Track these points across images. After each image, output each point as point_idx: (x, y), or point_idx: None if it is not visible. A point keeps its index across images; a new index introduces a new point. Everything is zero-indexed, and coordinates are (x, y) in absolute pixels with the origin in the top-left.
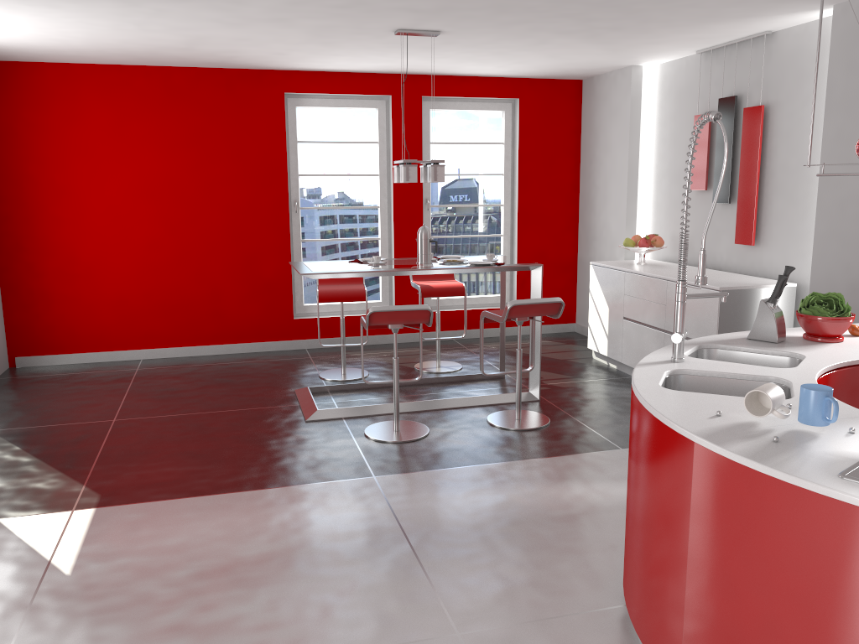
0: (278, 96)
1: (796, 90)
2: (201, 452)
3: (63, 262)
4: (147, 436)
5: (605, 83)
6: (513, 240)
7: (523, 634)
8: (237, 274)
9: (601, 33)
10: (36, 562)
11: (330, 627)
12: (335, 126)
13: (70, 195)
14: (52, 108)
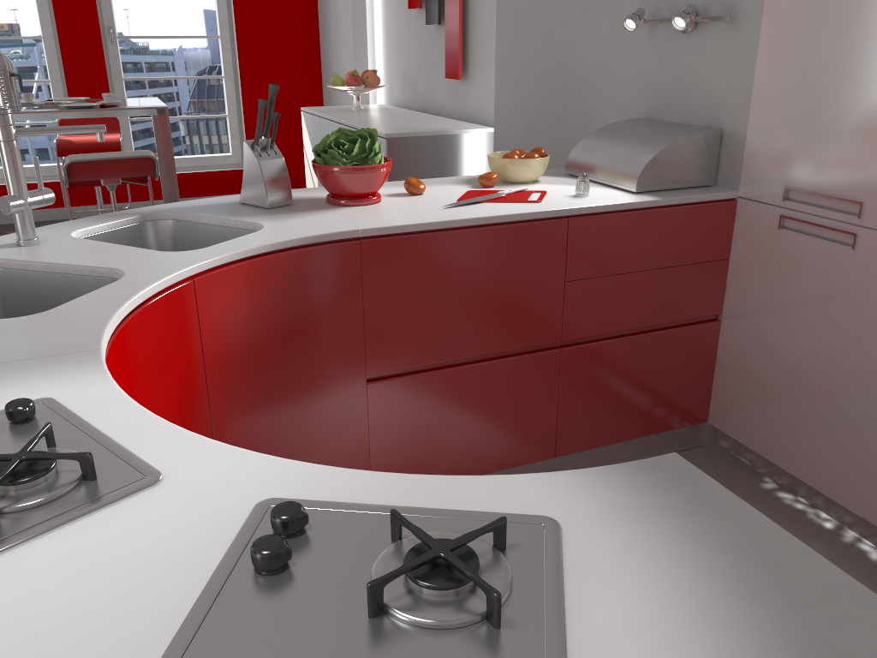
0: None
1: None
2: None
3: None
4: None
5: None
6: (238, 83)
7: None
8: None
9: None
10: None
11: None
12: None
13: None
14: None
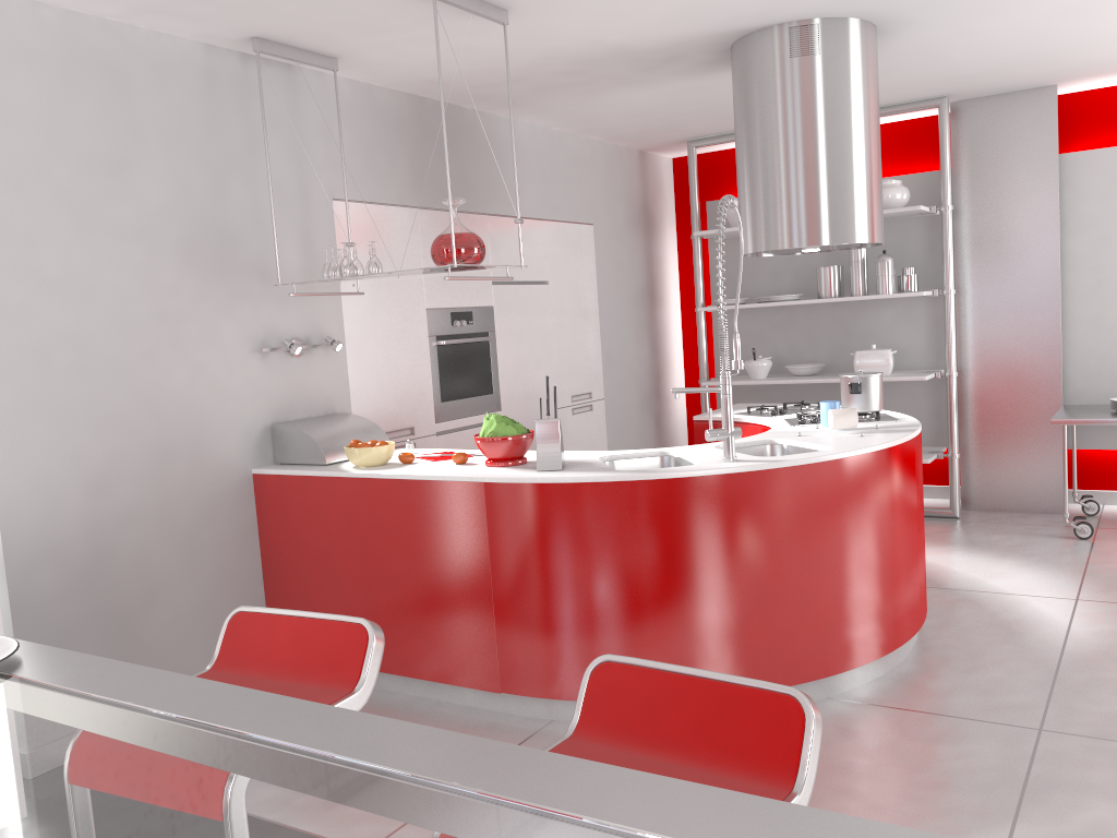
0: None
1: None
2: None
3: None
4: None
5: None
6: None
7: (969, 711)
8: None
9: None
10: None
11: None
12: None
13: None
14: None
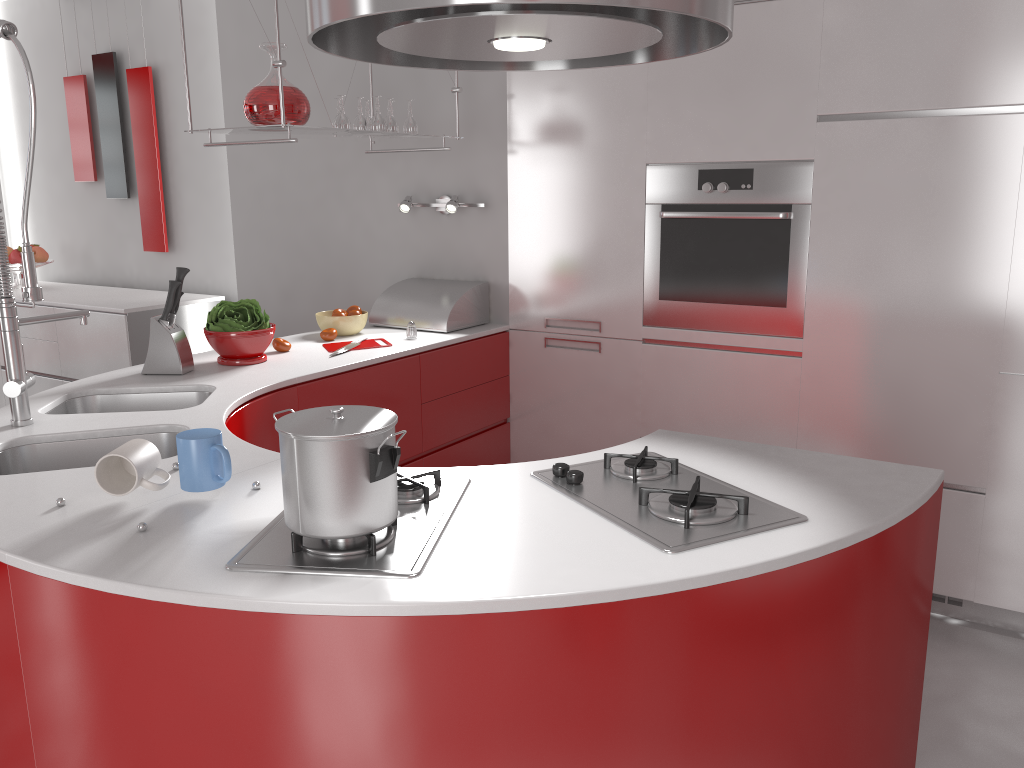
0: None
1: (188, 49)
2: None
3: None
4: None
5: None
6: None
7: None
8: None
9: None
10: None
11: None
12: None
13: None
14: None
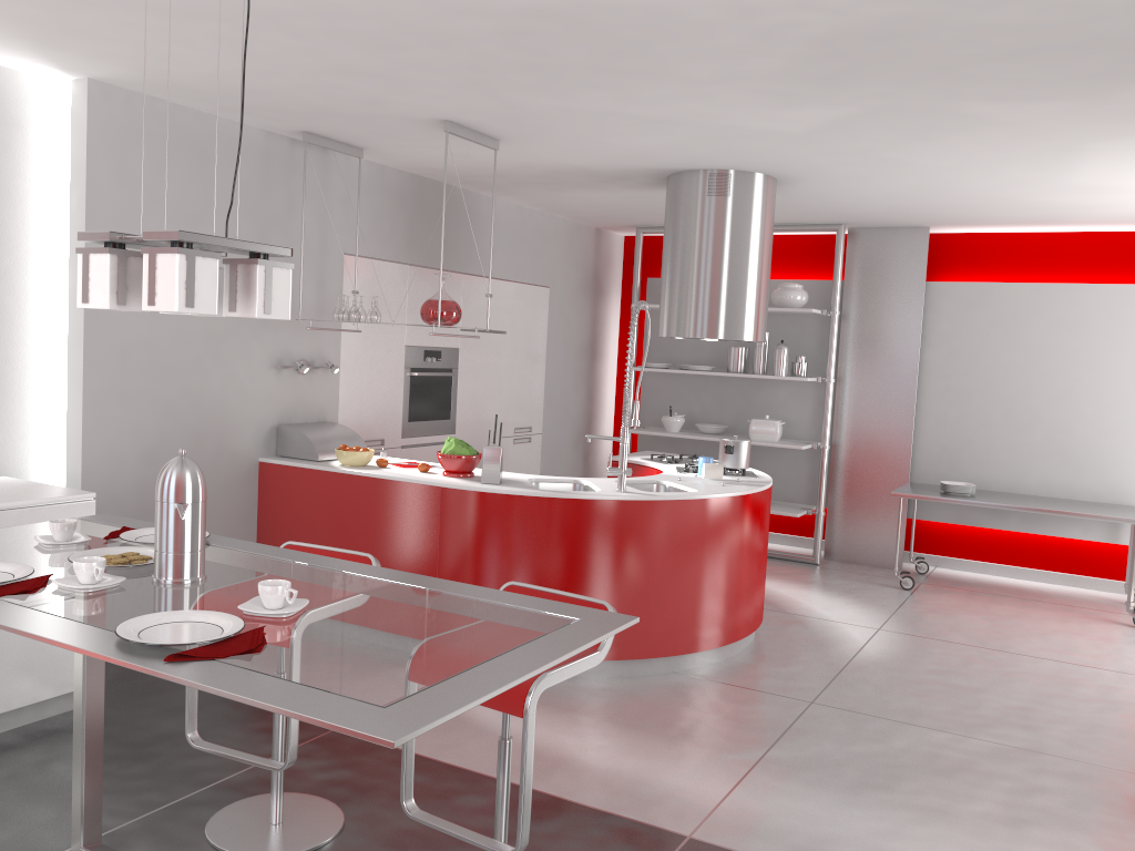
0: None
1: None
2: None
3: None
4: None
5: None
6: None
7: (768, 688)
8: None
9: None
10: None
11: (902, 736)
12: None
13: None
14: None
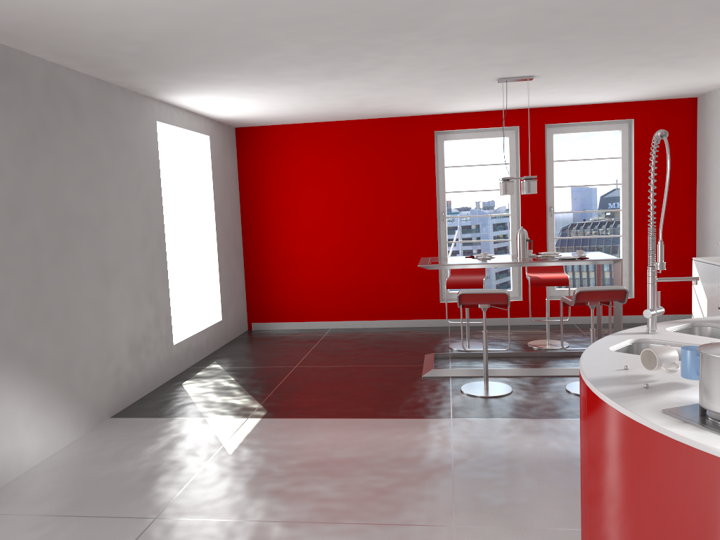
0: (429, 134)
1: None
2: (340, 391)
3: (282, 259)
4: (311, 378)
5: (714, 98)
6: (631, 239)
7: (502, 534)
8: (398, 268)
9: (678, 61)
10: (216, 444)
11: (369, 507)
12: (474, 153)
13: (288, 213)
14: (278, 155)
